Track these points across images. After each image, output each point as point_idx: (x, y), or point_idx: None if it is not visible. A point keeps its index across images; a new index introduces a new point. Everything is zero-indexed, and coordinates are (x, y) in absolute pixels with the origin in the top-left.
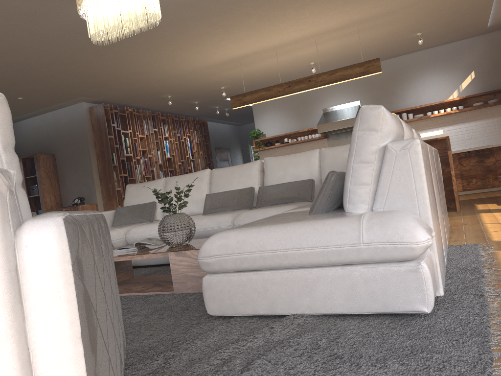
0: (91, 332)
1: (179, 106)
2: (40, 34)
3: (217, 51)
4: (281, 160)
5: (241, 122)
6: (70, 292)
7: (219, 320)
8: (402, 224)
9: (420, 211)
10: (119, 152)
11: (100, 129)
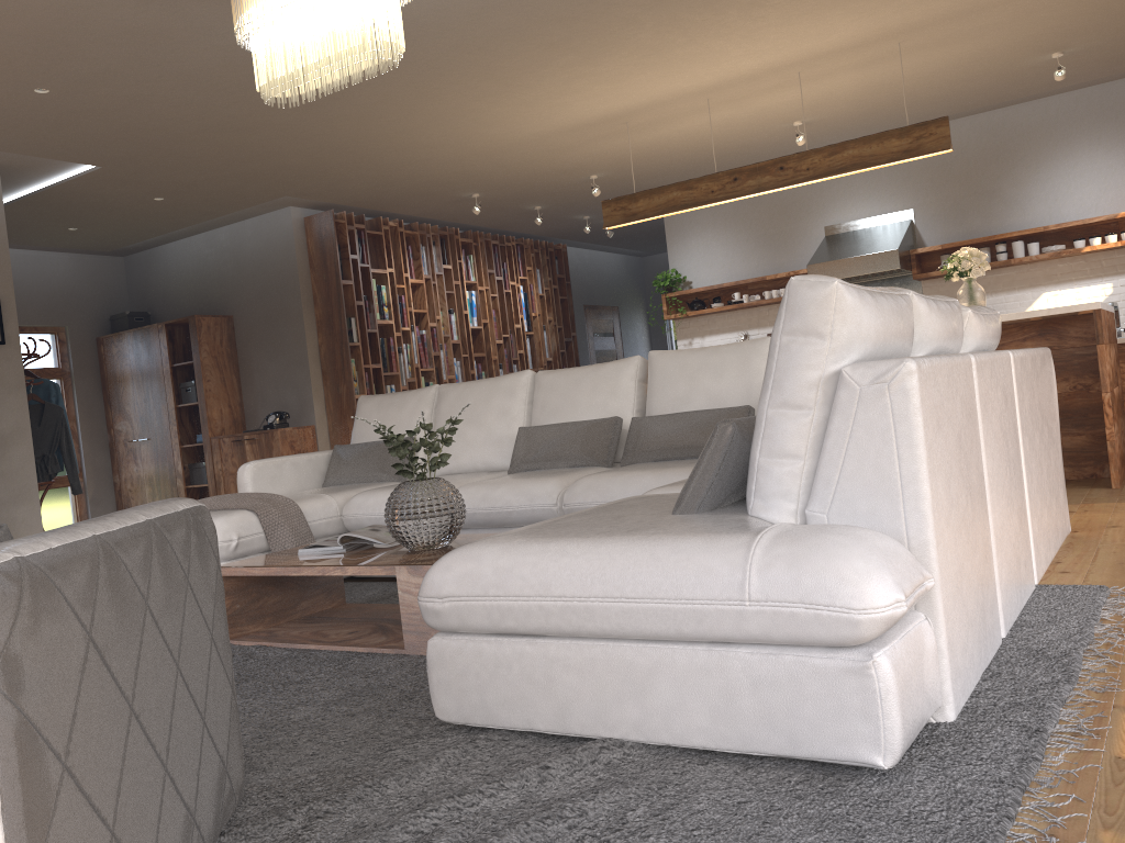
0: (33, 801)
1: (501, 215)
2: (182, 72)
3: (572, 101)
4: (684, 359)
5: (647, 249)
6: None
7: (459, 733)
8: (837, 565)
9: (907, 526)
10: (365, 315)
11: (325, 267)
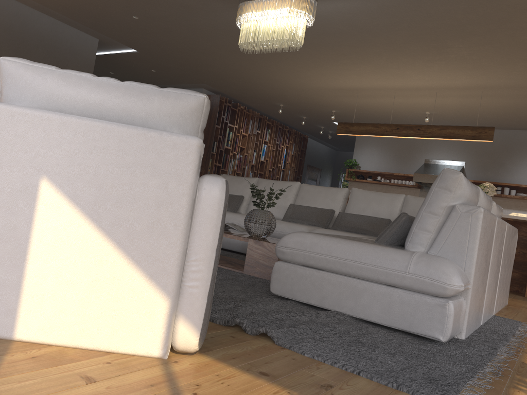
0: (219, 250)
1: (287, 116)
2: (193, 25)
3: (340, 78)
4: (367, 194)
5: (341, 148)
6: (218, 222)
7: (277, 299)
8: (443, 268)
9: (465, 265)
10: (221, 142)
11: (210, 117)
